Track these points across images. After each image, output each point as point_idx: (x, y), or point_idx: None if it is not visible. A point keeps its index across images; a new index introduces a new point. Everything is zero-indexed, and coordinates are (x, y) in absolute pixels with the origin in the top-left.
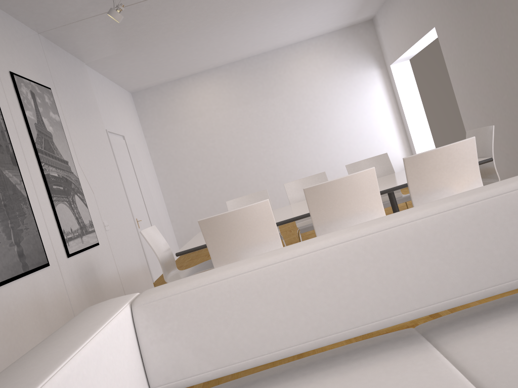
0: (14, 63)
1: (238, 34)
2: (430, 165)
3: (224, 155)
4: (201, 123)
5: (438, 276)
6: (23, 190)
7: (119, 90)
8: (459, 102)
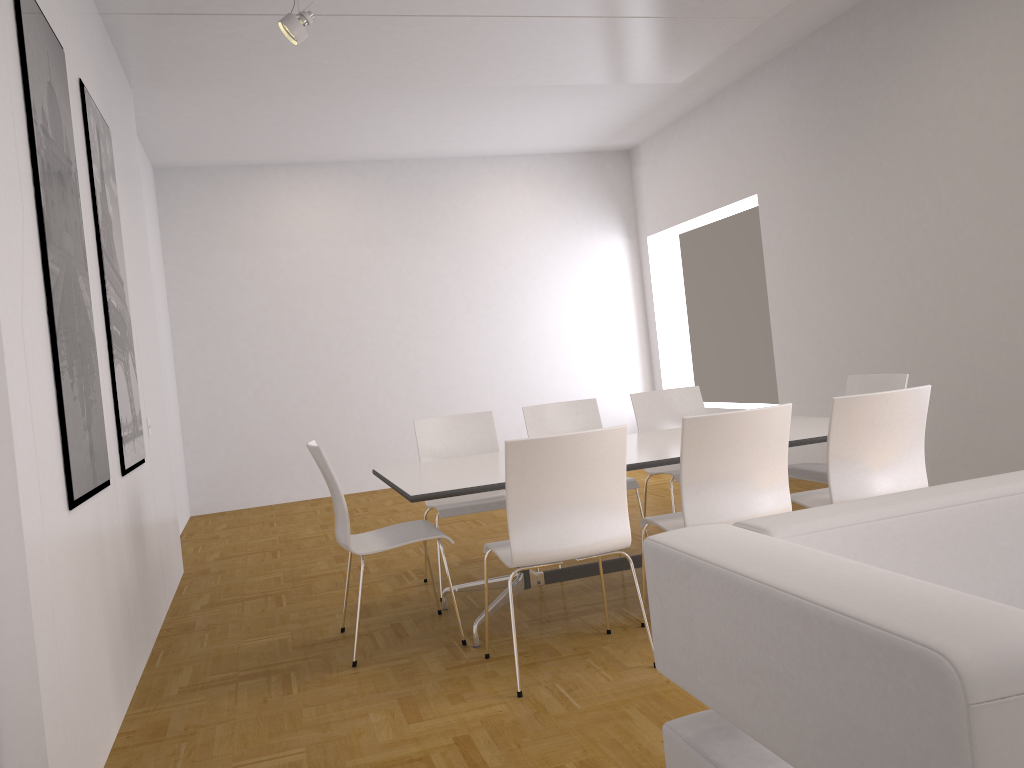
0: (82, 65)
1: (417, 114)
2: (868, 416)
3: (320, 333)
4: (286, 261)
5: None
6: (92, 322)
7: (143, 157)
8: (775, 325)
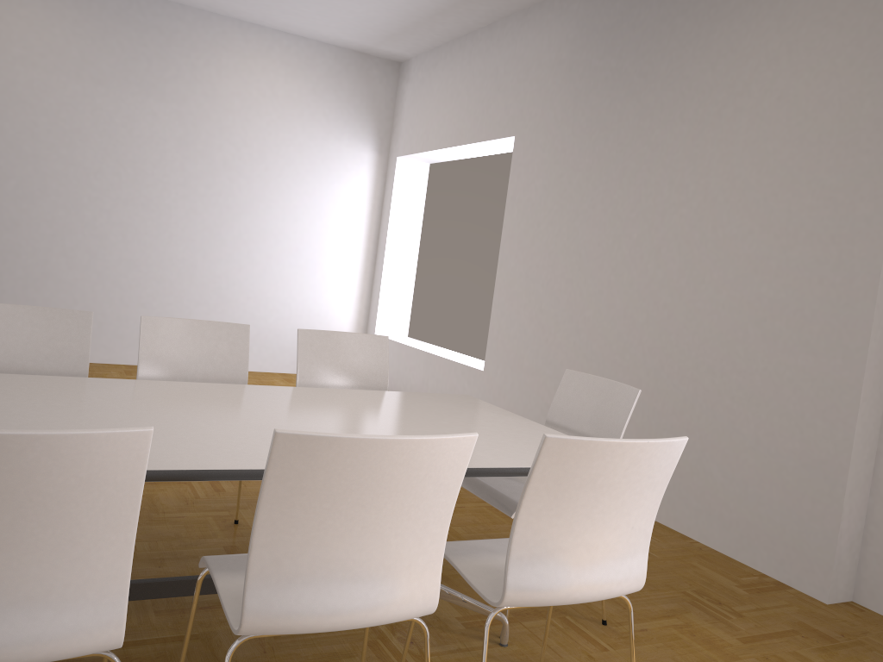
0: None
1: None
2: (590, 472)
3: None
4: None
5: None
6: None
7: None
8: (500, 281)
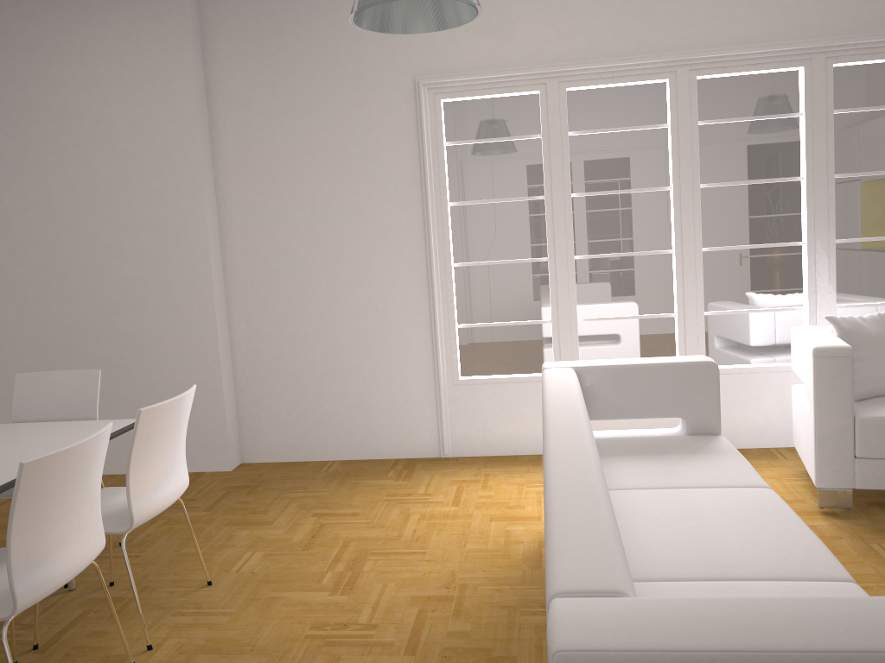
0: None
1: None
2: (163, 423)
3: None
4: None
5: None
6: None
7: None
8: None
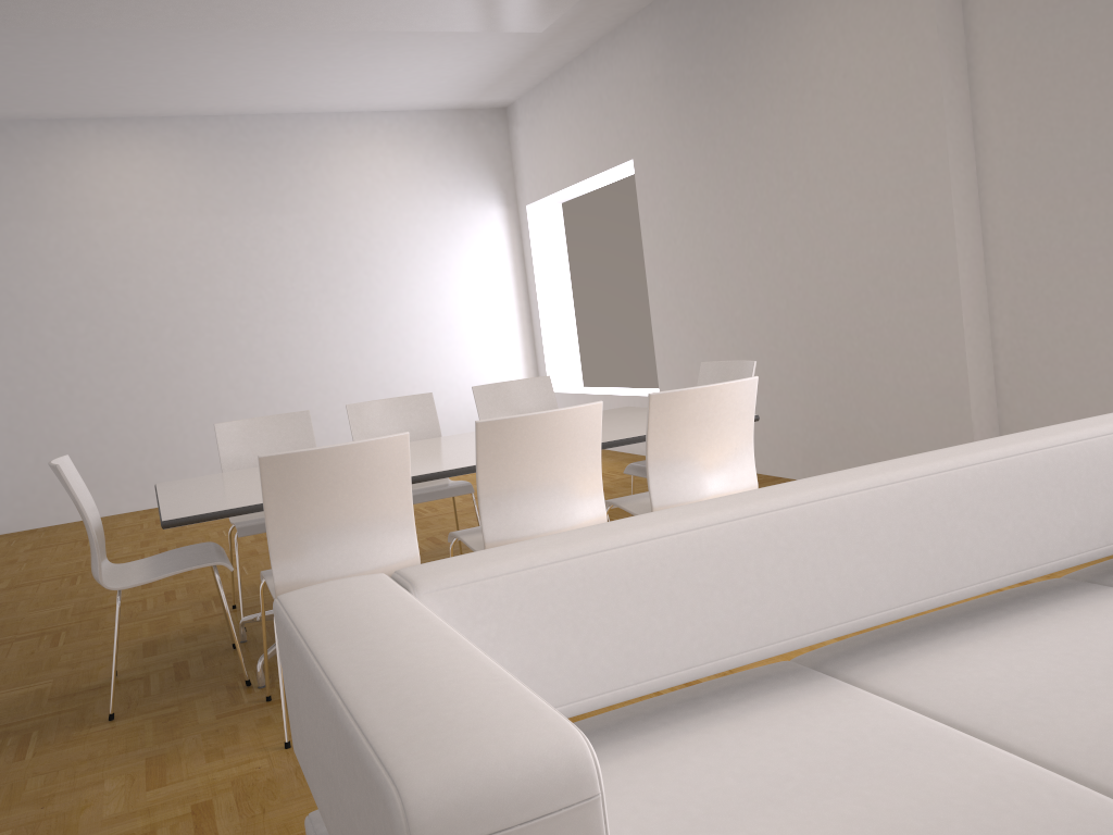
0: None
1: (244, 62)
2: (689, 413)
3: (147, 318)
4: (101, 234)
5: (864, 578)
6: None
7: None
8: (654, 304)
